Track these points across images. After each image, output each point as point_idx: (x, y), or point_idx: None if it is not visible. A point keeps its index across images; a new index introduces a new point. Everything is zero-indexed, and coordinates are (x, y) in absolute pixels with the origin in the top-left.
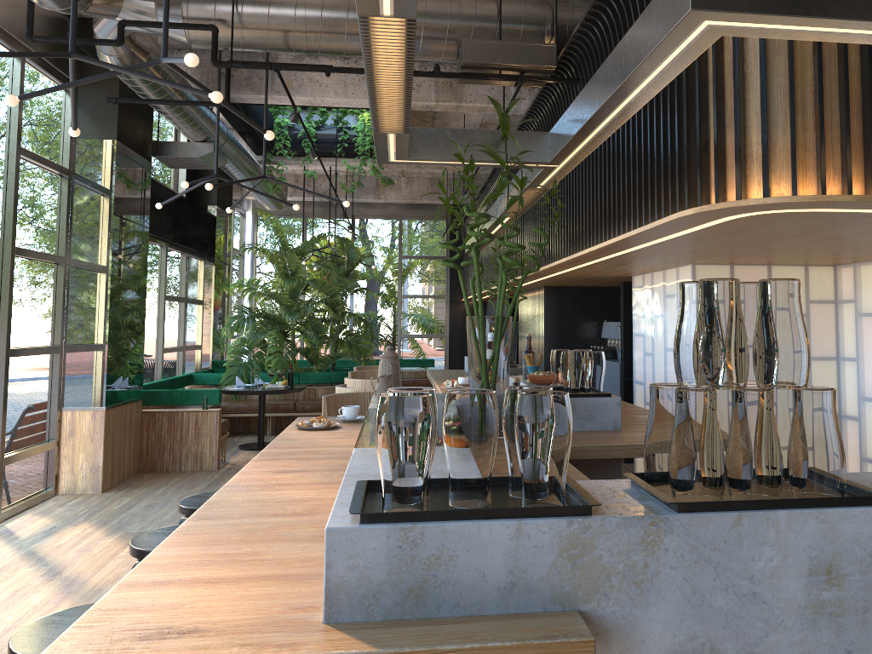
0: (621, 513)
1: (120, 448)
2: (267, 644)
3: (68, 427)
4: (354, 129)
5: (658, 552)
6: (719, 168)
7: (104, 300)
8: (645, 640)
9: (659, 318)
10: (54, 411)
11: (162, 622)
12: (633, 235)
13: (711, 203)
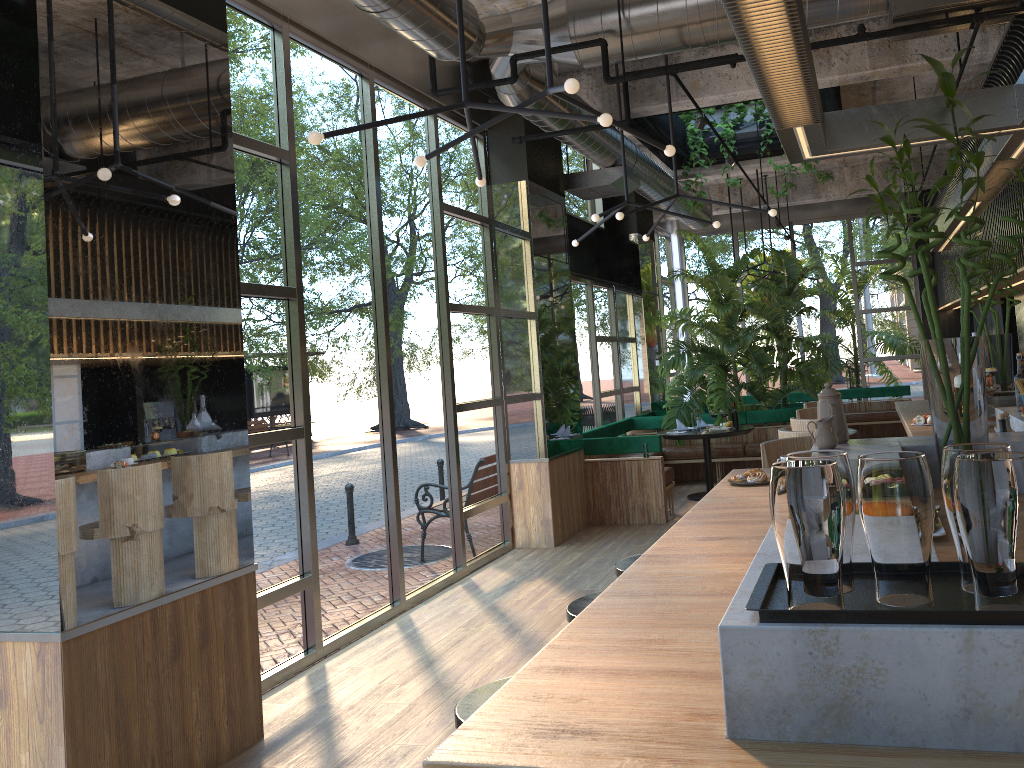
0: None
1: (567, 500)
2: (661, 758)
3: (516, 480)
4: None
5: None
6: None
7: (534, 348)
8: None
9: None
10: (502, 464)
11: (558, 718)
12: None
13: None
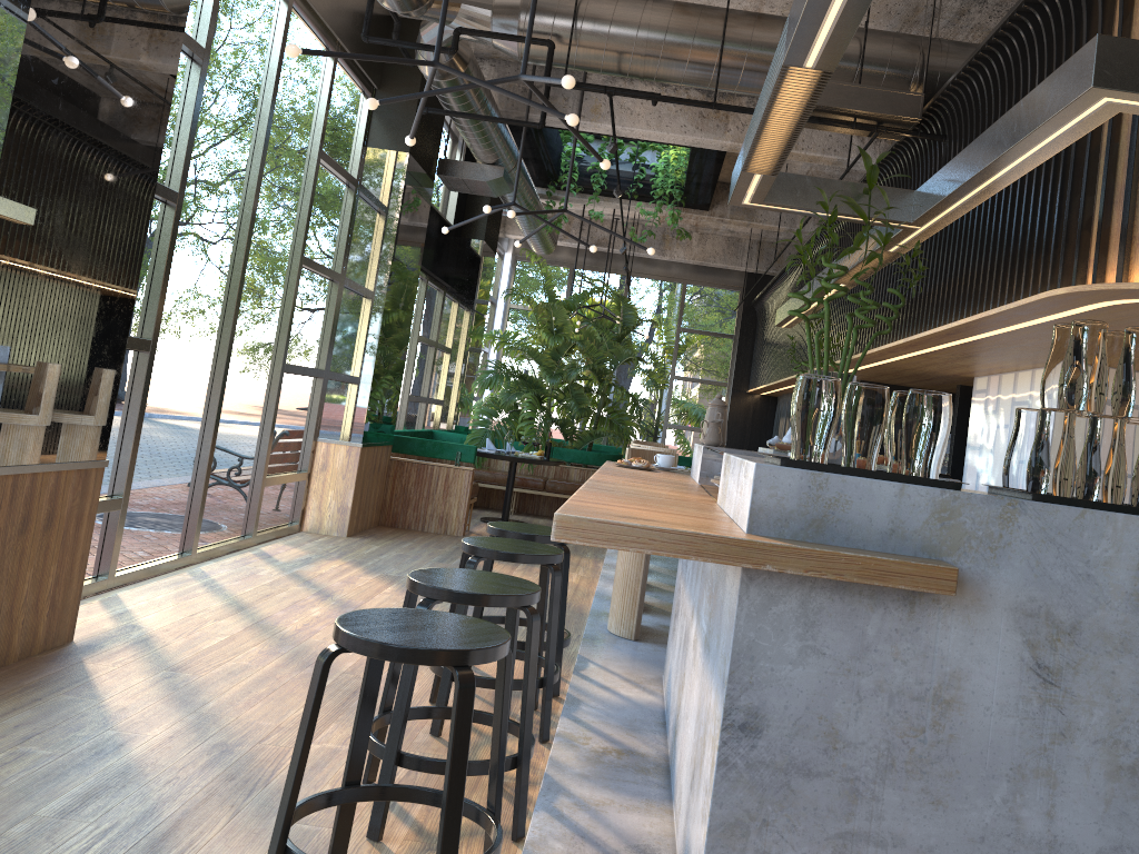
0: (984, 494)
1: (367, 493)
2: (713, 532)
3: (321, 460)
4: (653, 168)
5: (1012, 527)
6: (1100, 247)
7: (374, 326)
8: (993, 595)
9: (1003, 428)
10: (309, 440)
11: (626, 515)
12: (992, 315)
13: (1087, 284)
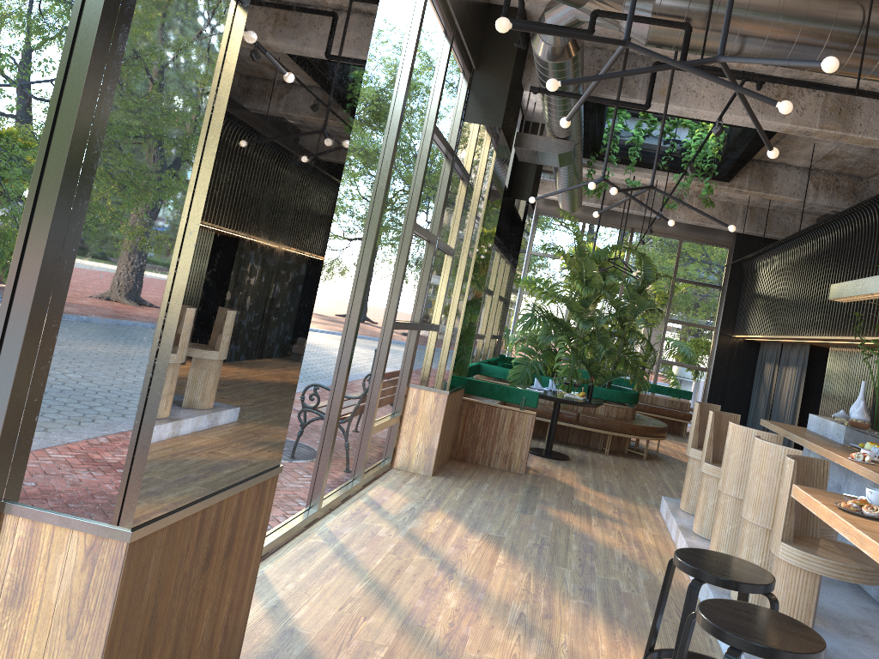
0: None
1: (447, 433)
2: None
3: (412, 404)
4: (684, 144)
5: None
6: None
7: (464, 285)
8: None
9: None
10: (403, 386)
11: None
12: None
13: None
